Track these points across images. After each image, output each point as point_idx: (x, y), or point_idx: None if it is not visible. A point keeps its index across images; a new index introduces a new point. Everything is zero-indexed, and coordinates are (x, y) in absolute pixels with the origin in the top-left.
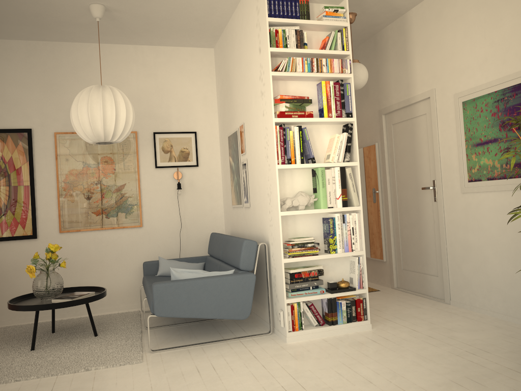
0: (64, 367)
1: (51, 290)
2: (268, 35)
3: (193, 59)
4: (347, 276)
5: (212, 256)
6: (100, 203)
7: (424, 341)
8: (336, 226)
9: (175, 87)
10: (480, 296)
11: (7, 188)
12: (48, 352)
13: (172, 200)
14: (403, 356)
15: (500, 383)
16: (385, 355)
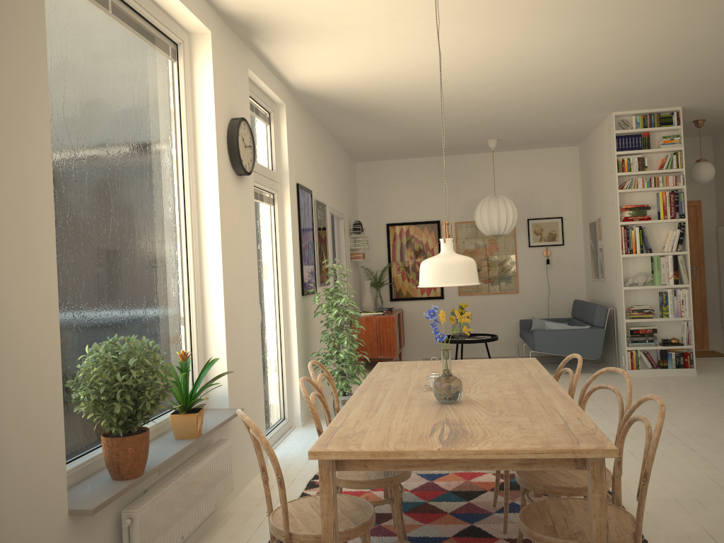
0: None
1: (464, 333)
2: (616, 164)
3: (560, 157)
4: (679, 335)
5: (574, 318)
6: (487, 274)
7: None
8: (668, 298)
9: (545, 181)
10: None
11: None
12: None
13: (541, 272)
14: (705, 386)
15: None
16: (693, 385)
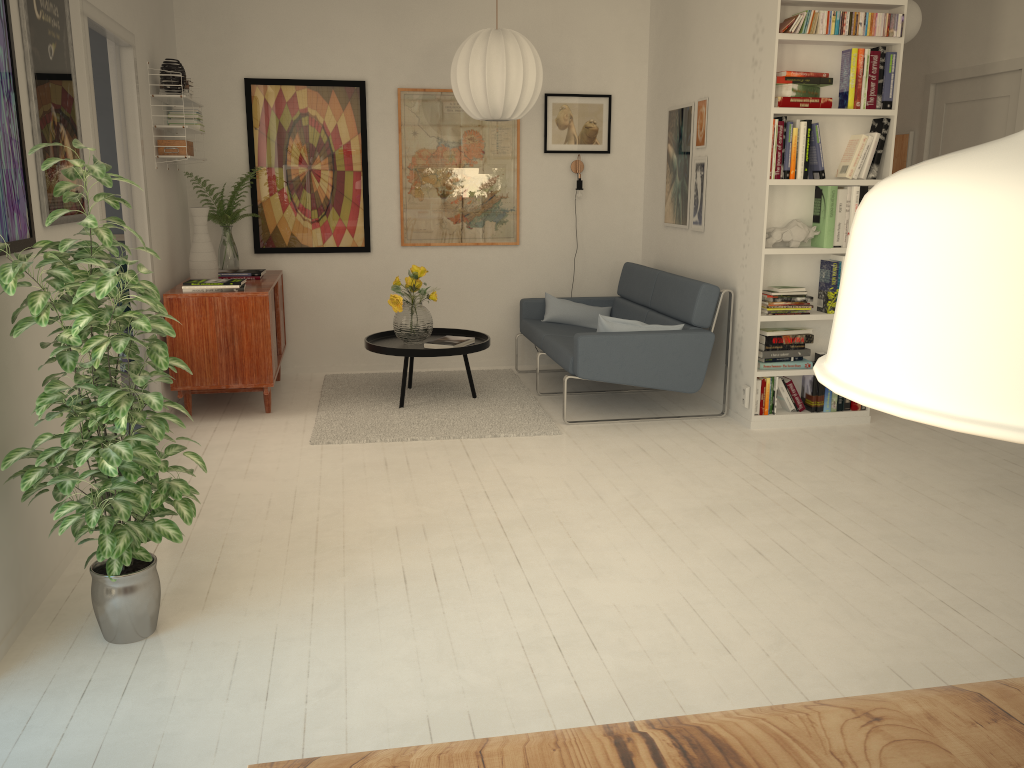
0: (463, 431)
1: (420, 331)
2: None
3: None
4: None
5: (626, 299)
6: (461, 205)
7: (946, 443)
8: (840, 275)
9: (583, 16)
10: None
11: (330, 174)
12: (425, 411)
13: (565, 206)
14: (917, 458)
15: None
16: (891, 455)
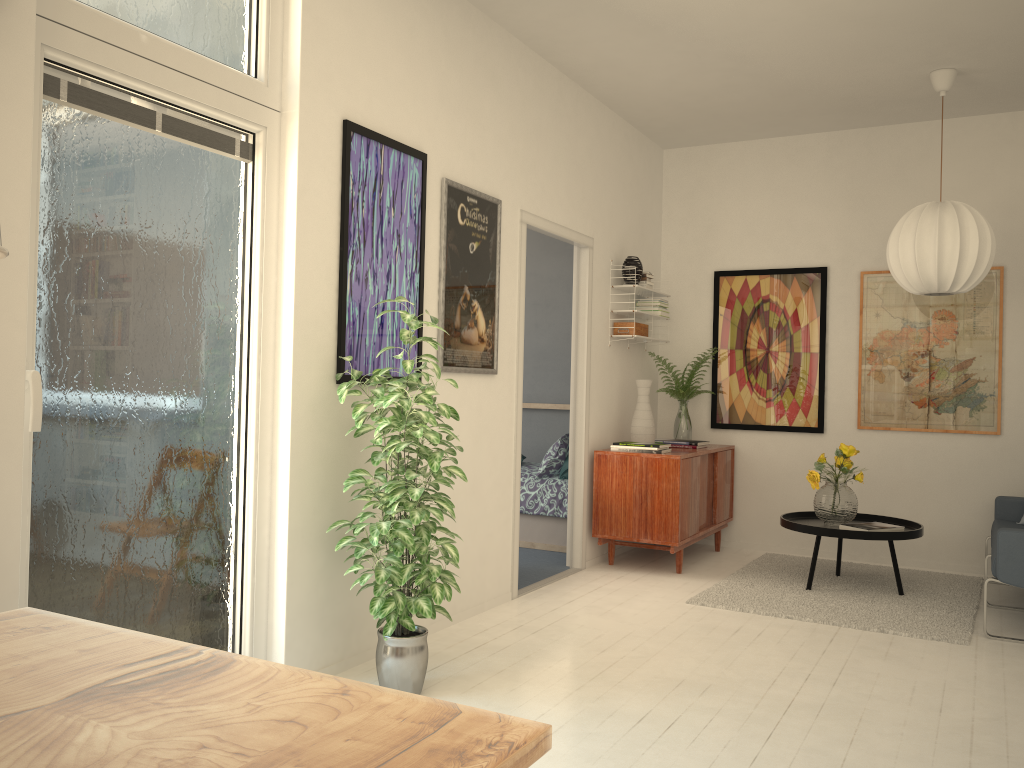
0: (849, 620)
1: (838, 511)
2: None
3: None
4: None
5: None
6: (927, 388)
7: None
8: None
9: None
10: None
11: (787, 355)
12: (829, 596)
13: None
14: None
15: None
16: None
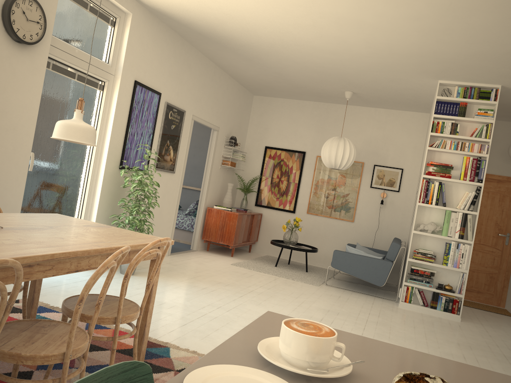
0: (284, 275)
1: (290, 240)
2: (431, 125)
3: (412, 119)
4: (455, 284)
5: None
6: (332, 202)
7: (481, 334)
8: (450, 249)
9: (395, 137)
10: None
11: (286, 182)
12: (281, 269)
13: (376, 210)
14: (452, 331)
15: (483, 352)
16: (443, 327)
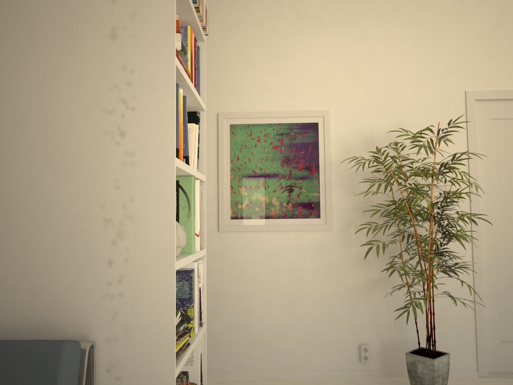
0: None
1: None
2: None
3: None
4: None
5: None
6: None
7: None
8: (195, 285)
9: None
10: (235, 355)
11: None
12: None
13: None
14: None
15: None
16: None
